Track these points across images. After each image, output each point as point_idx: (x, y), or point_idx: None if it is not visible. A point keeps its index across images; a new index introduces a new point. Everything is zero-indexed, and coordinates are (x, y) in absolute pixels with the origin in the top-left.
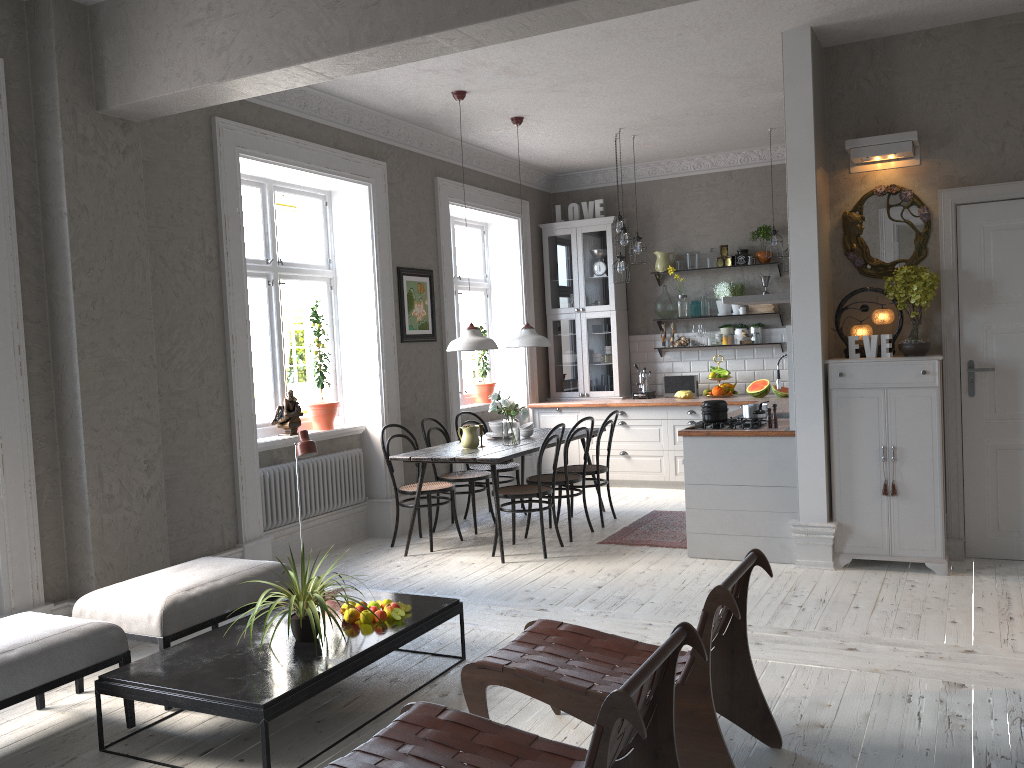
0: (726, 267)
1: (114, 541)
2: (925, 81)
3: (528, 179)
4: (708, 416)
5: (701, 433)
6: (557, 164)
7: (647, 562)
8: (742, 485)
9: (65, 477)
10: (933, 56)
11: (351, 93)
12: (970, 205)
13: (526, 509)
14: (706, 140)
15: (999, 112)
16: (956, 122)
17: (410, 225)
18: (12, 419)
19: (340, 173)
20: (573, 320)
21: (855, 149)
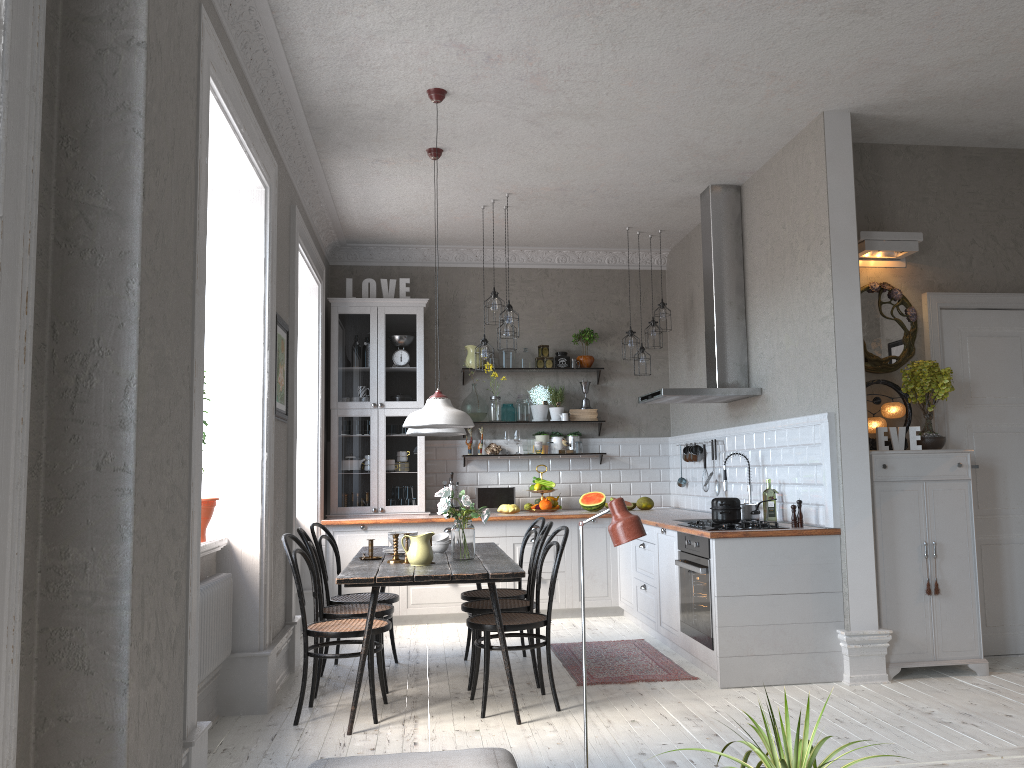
0: (549, 369)
1: (145, 752)
2: (907, 191)
3: (324, 241)
4: (727, 515)
5: (737, 534)
6: (369, 228)
7: (692, 699)
8: (783, 593)
9: (56, 610)
10: (912, 170)
11: (310, 50)
12: (949, 310)
13: (533, 644)
14: (556, 229)
15: (966, 230)
16: (933, 233)
17: (280, 258)
18: (4, 464)
19: (257, 158)
20: (367, 417)
21: (869, 241)
